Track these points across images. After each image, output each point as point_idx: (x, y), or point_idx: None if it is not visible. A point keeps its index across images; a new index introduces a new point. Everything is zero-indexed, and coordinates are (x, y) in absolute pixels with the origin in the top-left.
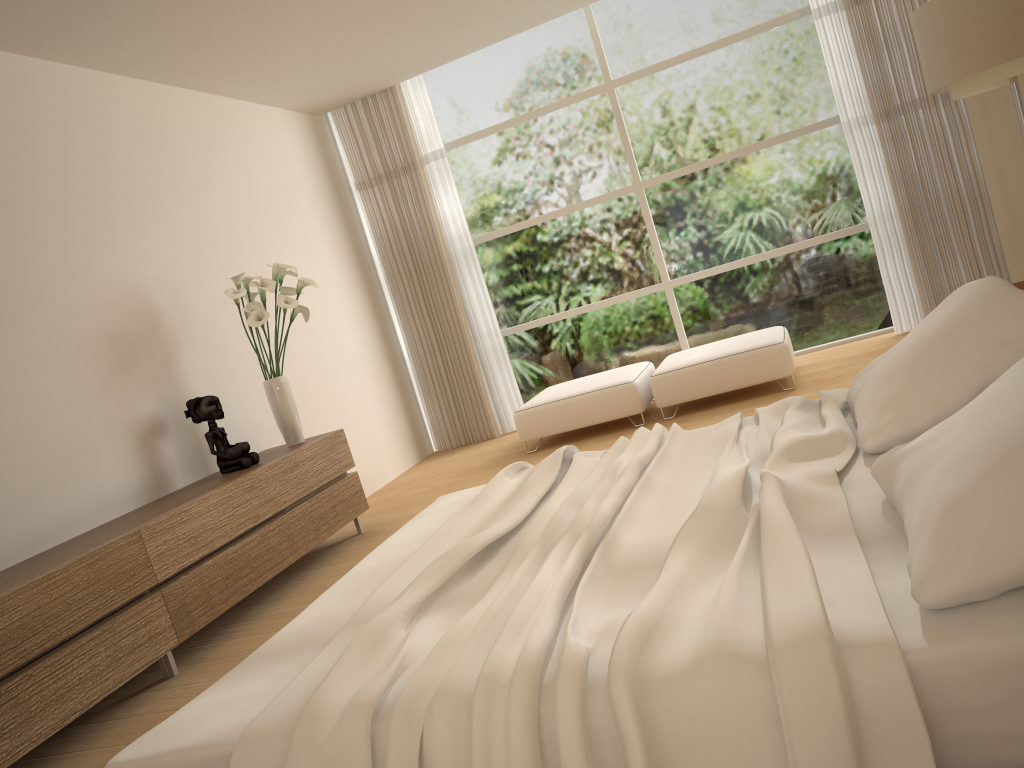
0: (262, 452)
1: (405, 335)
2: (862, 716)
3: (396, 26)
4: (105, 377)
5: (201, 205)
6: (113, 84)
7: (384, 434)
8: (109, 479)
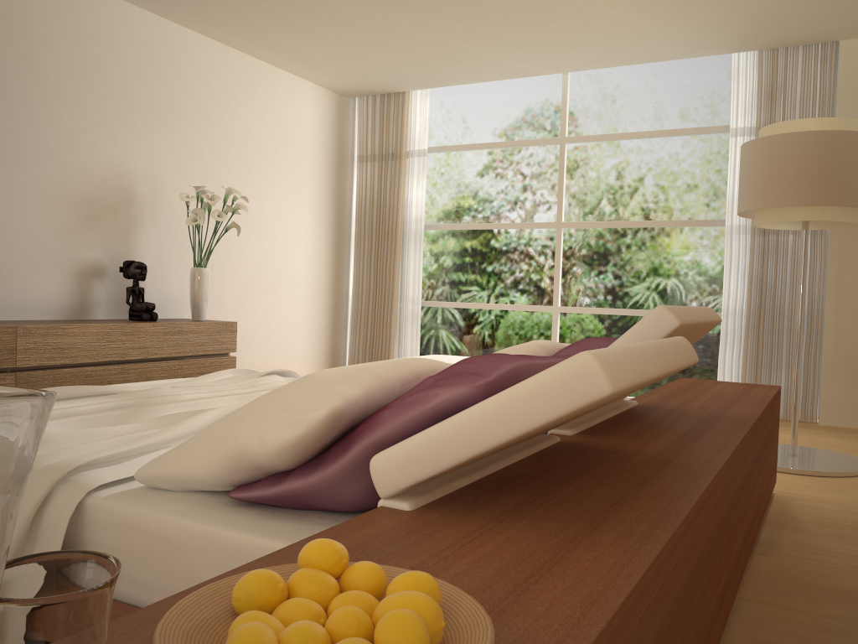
0: (179, 318)
1: (353, 279)
2: (43, 524)
3: (392, 46)
4: (70, 223)
5: (207, 131)
6: (168, 28)
7: (302, 345)
8: (42, 292)
